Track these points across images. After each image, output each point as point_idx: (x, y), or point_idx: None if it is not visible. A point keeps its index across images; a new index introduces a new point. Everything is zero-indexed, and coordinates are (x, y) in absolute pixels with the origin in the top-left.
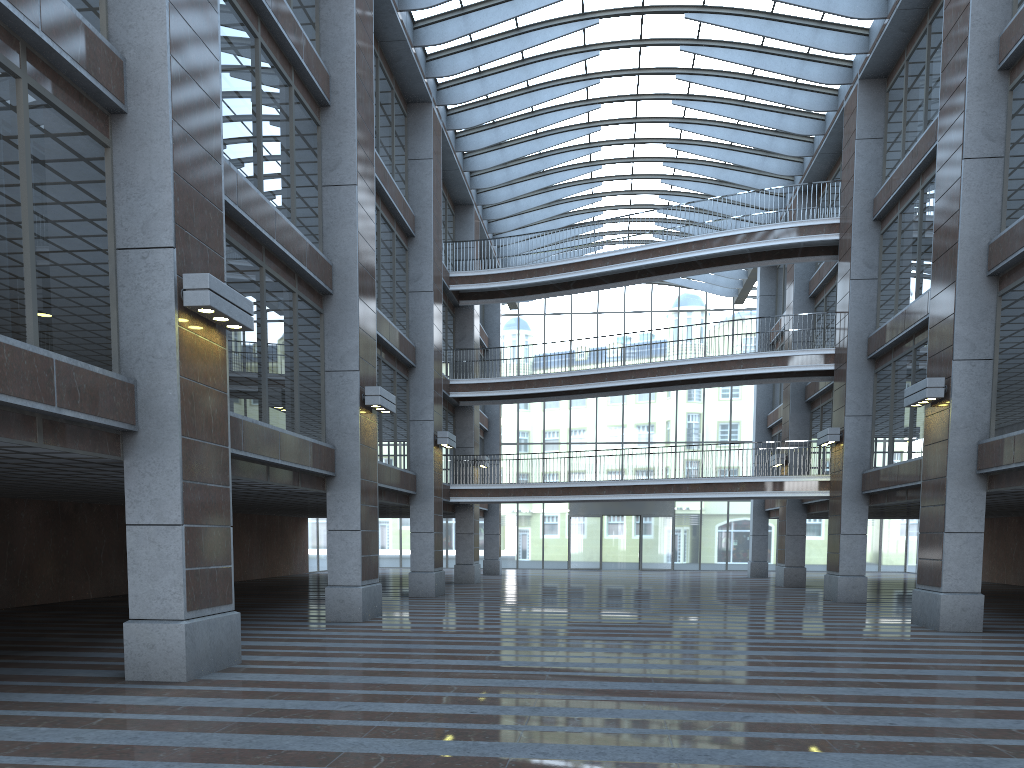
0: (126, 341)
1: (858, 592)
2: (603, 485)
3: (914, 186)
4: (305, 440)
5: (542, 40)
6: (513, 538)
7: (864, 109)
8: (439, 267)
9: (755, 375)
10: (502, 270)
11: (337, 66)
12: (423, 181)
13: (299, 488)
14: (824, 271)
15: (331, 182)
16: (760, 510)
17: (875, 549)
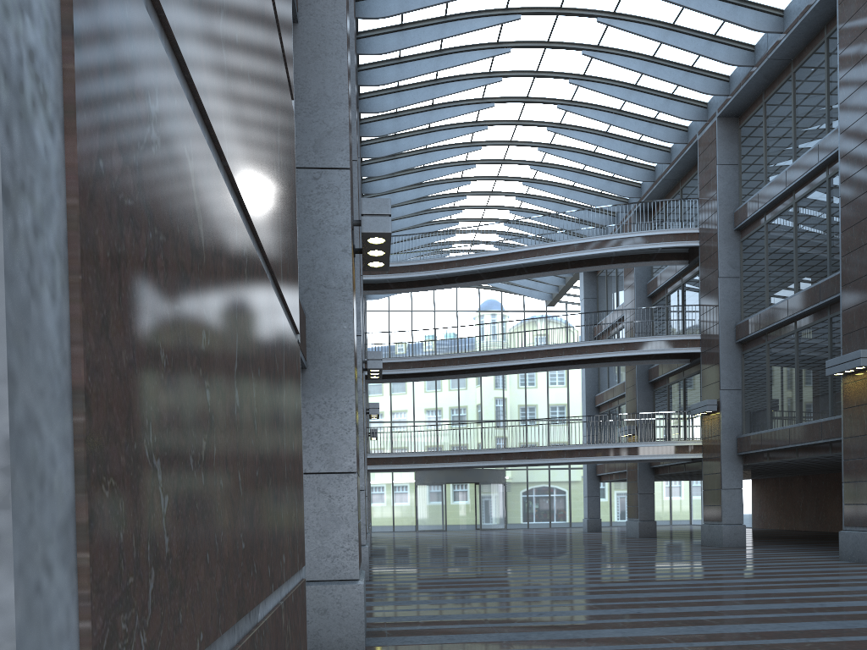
0: None
1: (739, 538)
2: (500, 452)
3: (784, 200)
4: None
5: (462, 62)
6: None
7: (722, 141)
8: None
9: (625, 357)
10: (399, 264)
11: None
12: None
13: None
14: (668, 274)
15: None
16: (592, 475)
17: (667, 506)
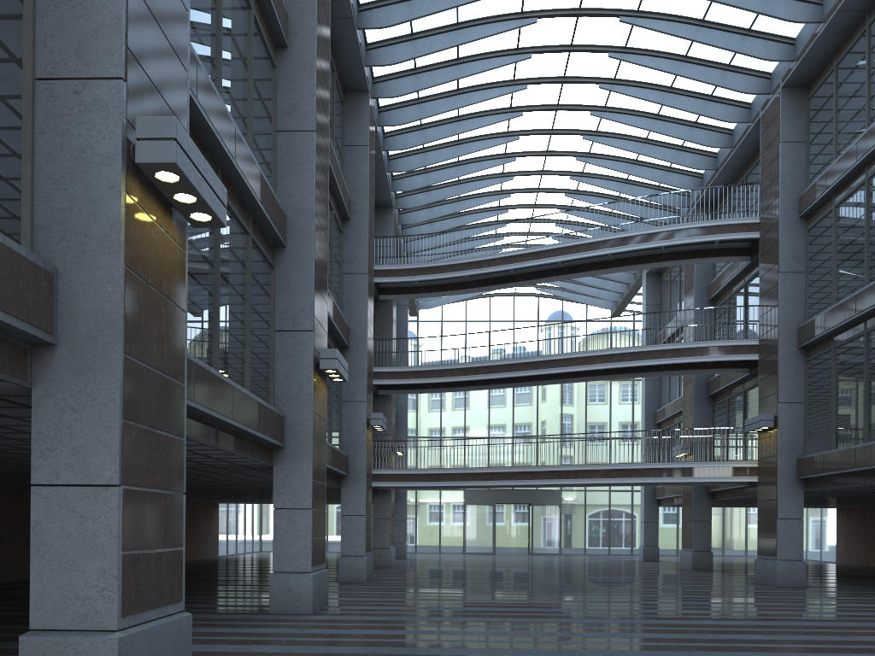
0: (44, 212)
1: (797, 577)
2: (527, 470)
3: (856, 178)
4: (258, 401)
5: (481, 35)
6: (412, 524)
7: (787, 114)
8: (372, 252)
9: (673, 366)
10: (425, 264)
11: (296, 6)
12: (359, 166)
13: (248, 458)
14: (729, 273)
15: (287, 127)
16: (651, 498)
17: (742, 535)
